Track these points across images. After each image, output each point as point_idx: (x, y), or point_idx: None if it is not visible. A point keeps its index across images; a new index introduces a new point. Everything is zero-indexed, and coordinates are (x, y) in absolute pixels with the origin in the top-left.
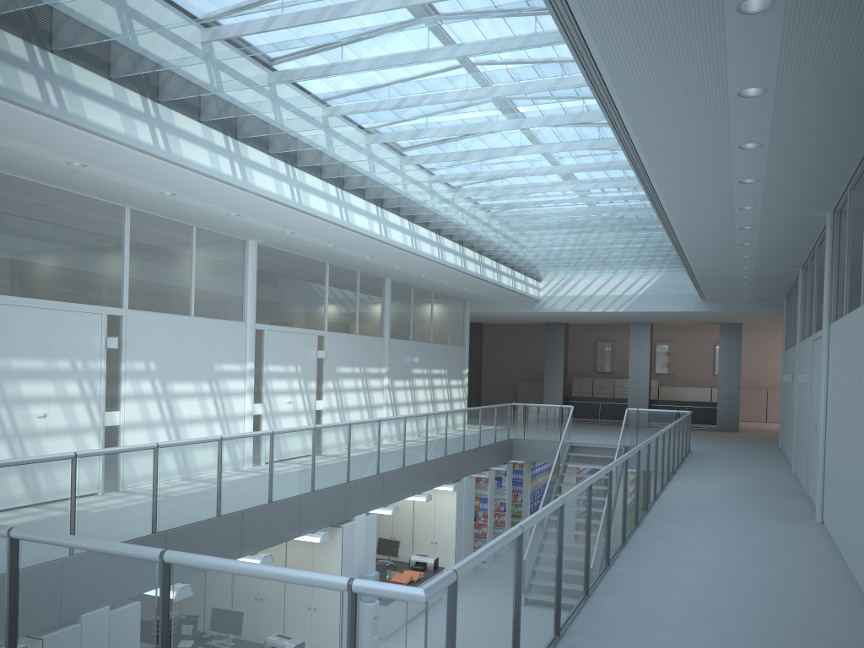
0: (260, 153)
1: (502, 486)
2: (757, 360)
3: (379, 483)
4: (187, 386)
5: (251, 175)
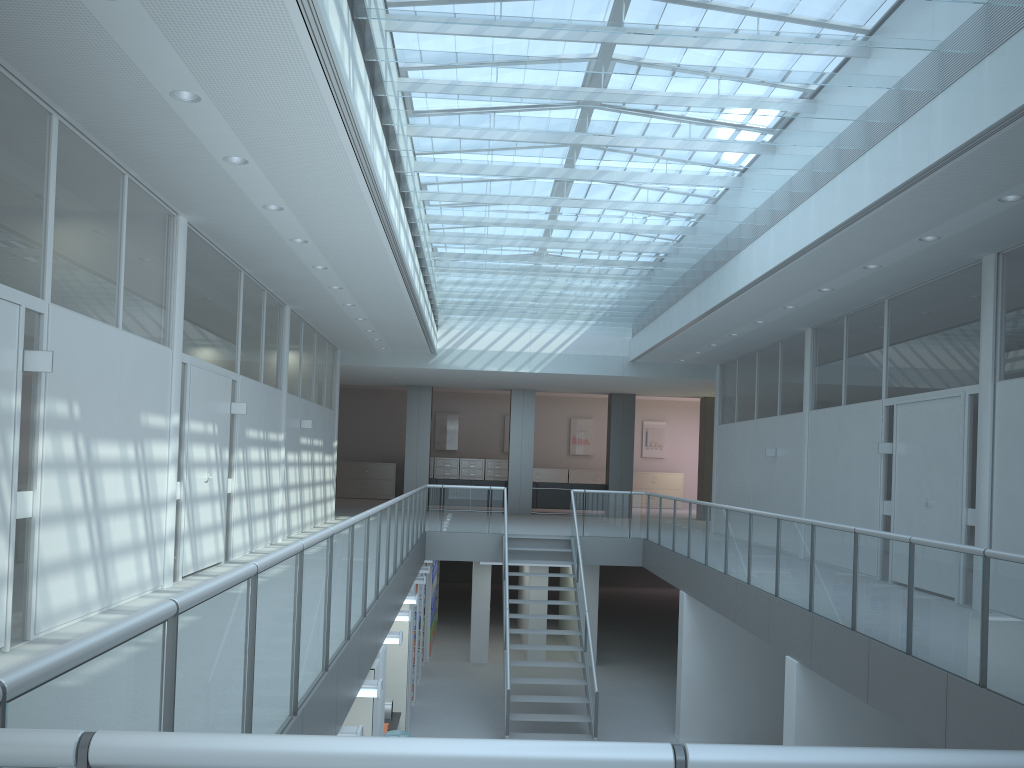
0: (360, 55)
1: None
2: None
3: (388, 598)
4: (113, 448)
5: (356, 87)
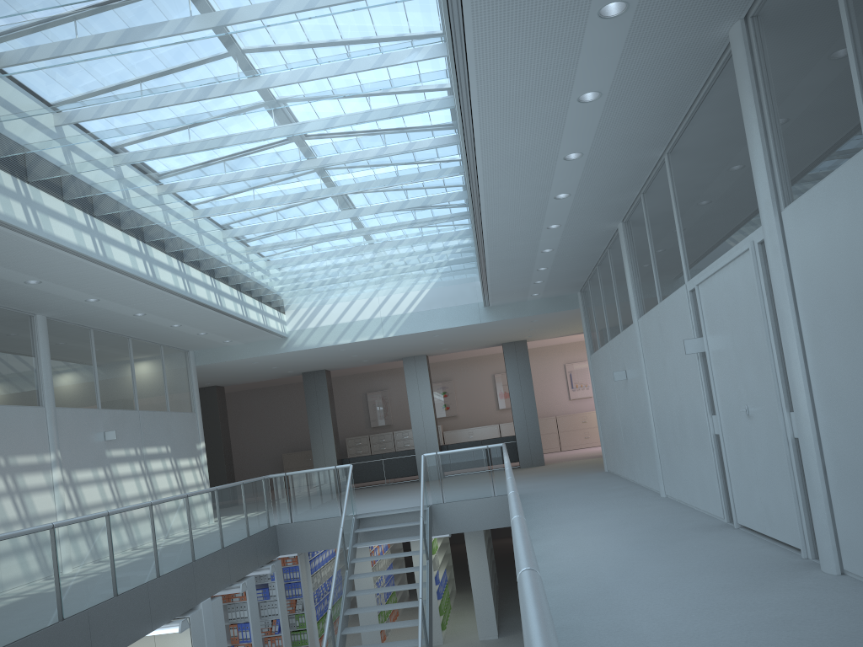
0: None
1: (271, 596)
2: (539, 386)
3: None
4: None
5: None
